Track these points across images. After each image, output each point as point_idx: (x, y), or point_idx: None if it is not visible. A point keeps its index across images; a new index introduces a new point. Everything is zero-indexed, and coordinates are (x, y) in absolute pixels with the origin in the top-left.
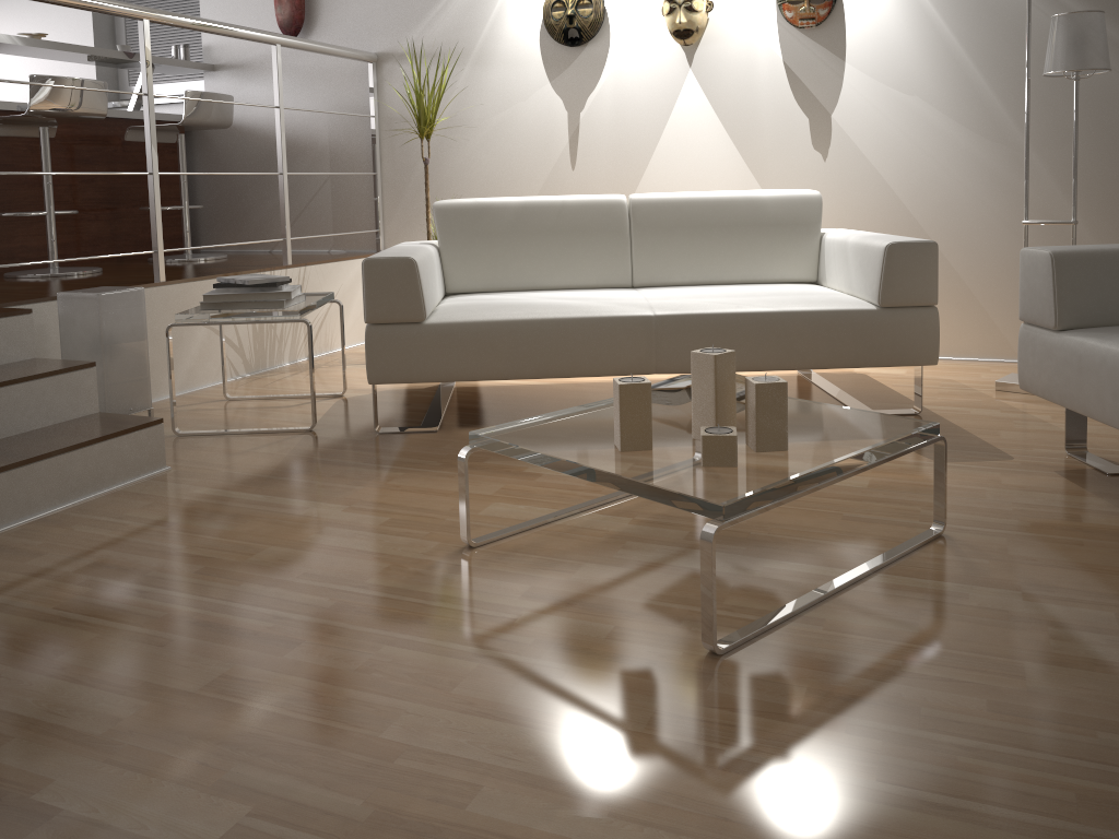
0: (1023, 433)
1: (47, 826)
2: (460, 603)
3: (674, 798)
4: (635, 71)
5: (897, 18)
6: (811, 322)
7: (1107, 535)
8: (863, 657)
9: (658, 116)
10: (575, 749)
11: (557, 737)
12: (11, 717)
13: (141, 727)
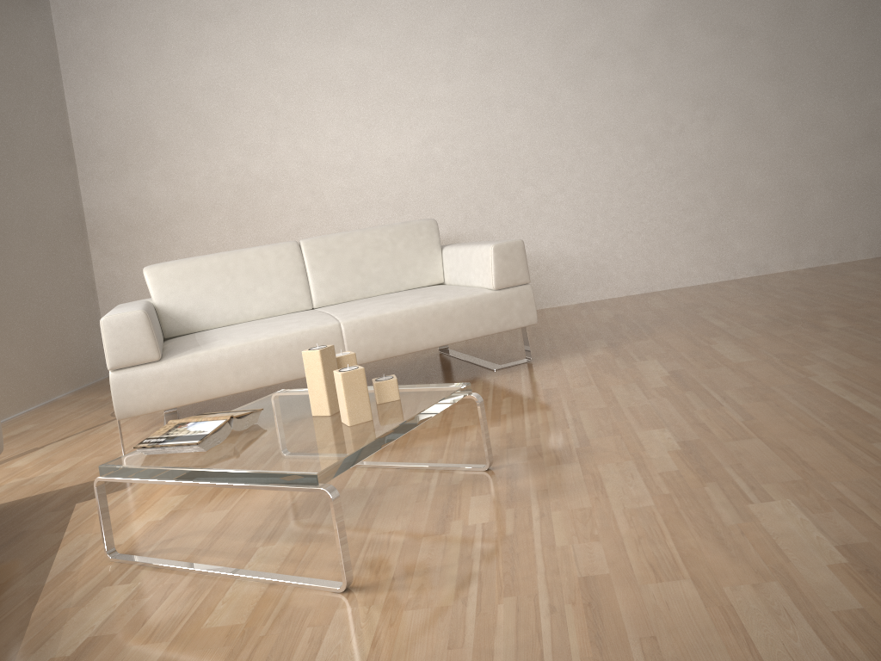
0: (62, 478)
1: (848, 541)
2: (470, 548)
3: (619, 446)
4: None
5: None
6: None
7: None
8: (467, 447)
9: None
10: (608, 467)
11: (603, 473)
12: (823, 633)
13: (747, 572)
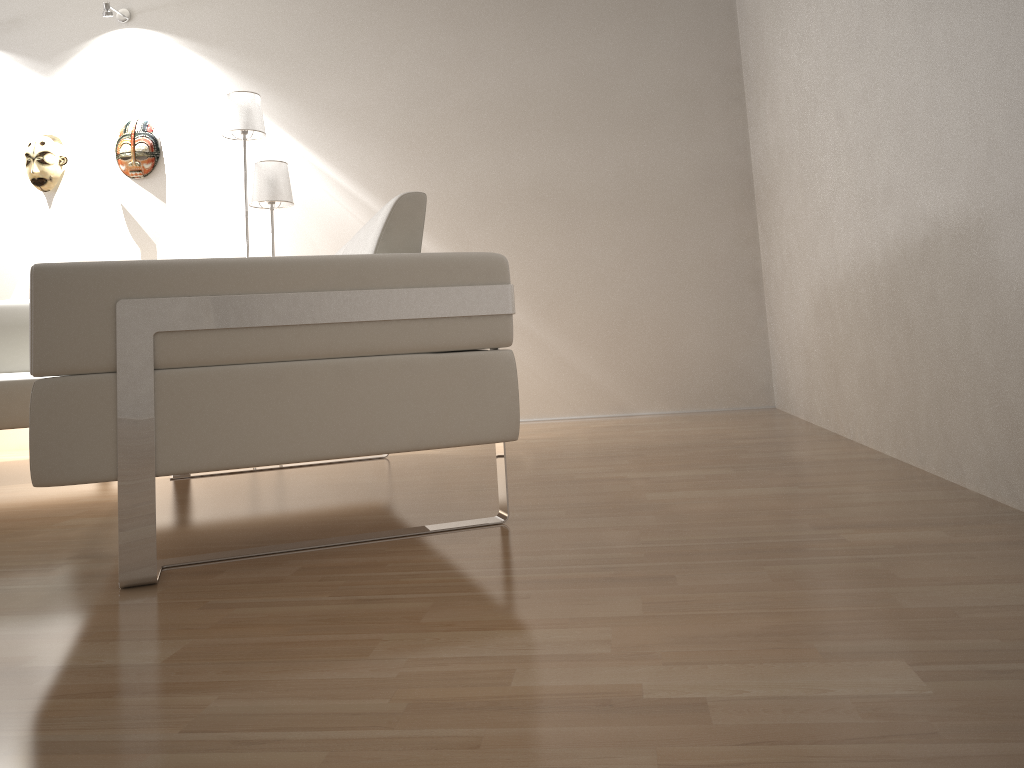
0: None
1: None
2: None
3: None
4: (6, 212)
5: (202, 171)
6: (7, 389)
7: (71, 505)
8: None
9: (24, 249)
10: None
11: None
12: None
13: None
